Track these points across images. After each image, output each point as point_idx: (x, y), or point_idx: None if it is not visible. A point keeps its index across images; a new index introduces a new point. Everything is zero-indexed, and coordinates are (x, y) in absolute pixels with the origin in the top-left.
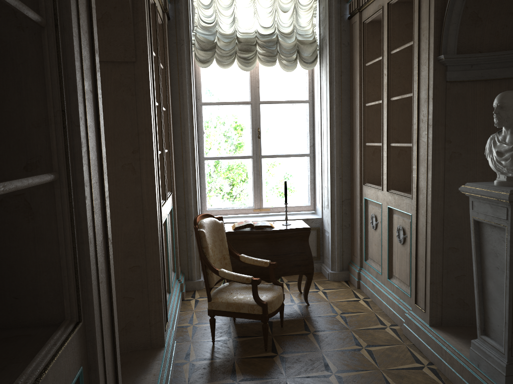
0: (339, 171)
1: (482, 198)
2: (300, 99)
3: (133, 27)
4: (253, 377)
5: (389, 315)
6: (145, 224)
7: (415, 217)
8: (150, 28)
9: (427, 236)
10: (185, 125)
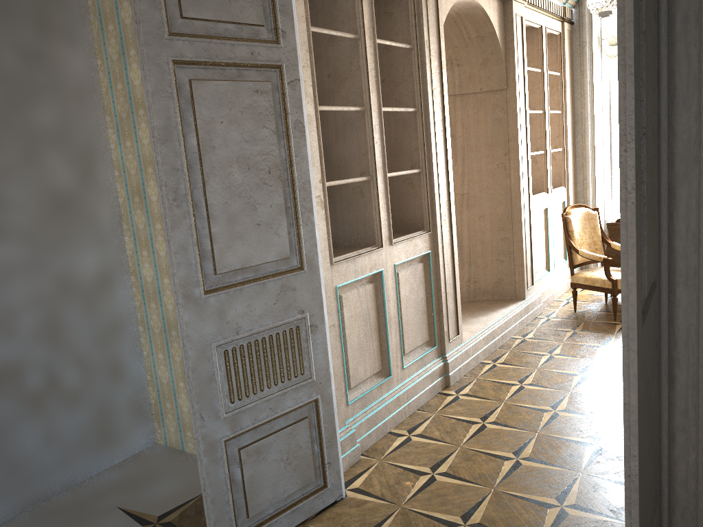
0: None
1: None
2: None
3: (505, 63)
4: (589, 330)
5: None
6: (512, 207)
7: None
8: (523, 58)
9: None
10: (585, 124)
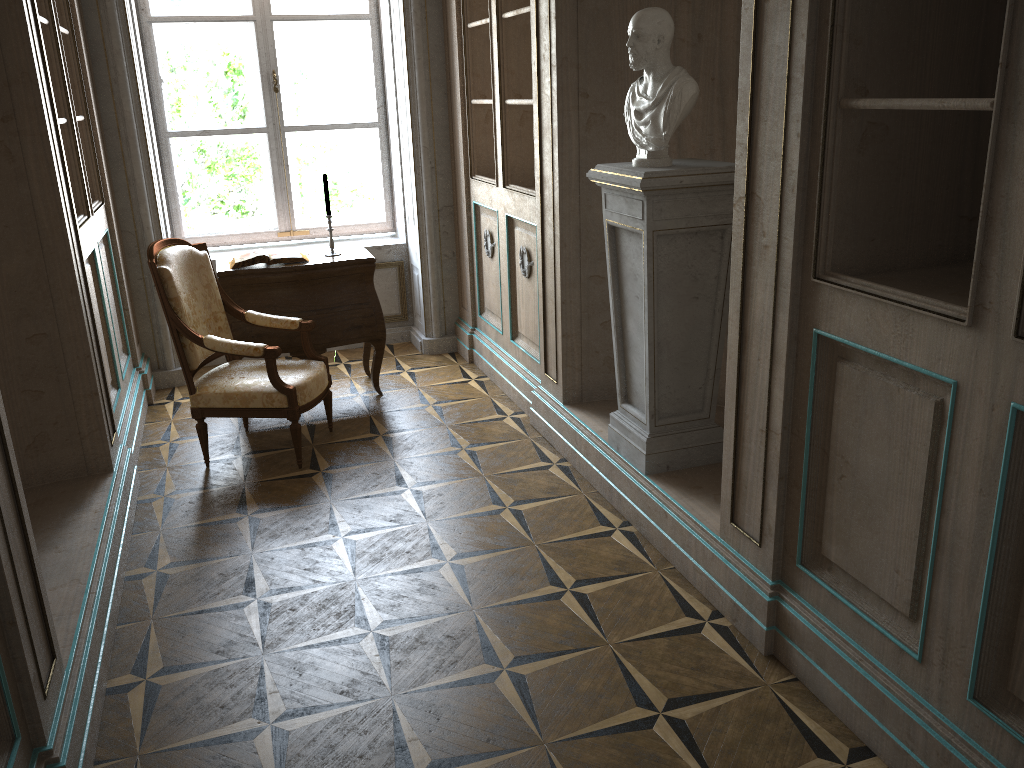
0: (429, 154)
1: (614, 188)
2: (353, 12)
3: None
4: (276, 506)
5: (513, 399)
6: (47, 257)
7: (540, 229)
8: None
9: (556, 259)
10: (117, 66)
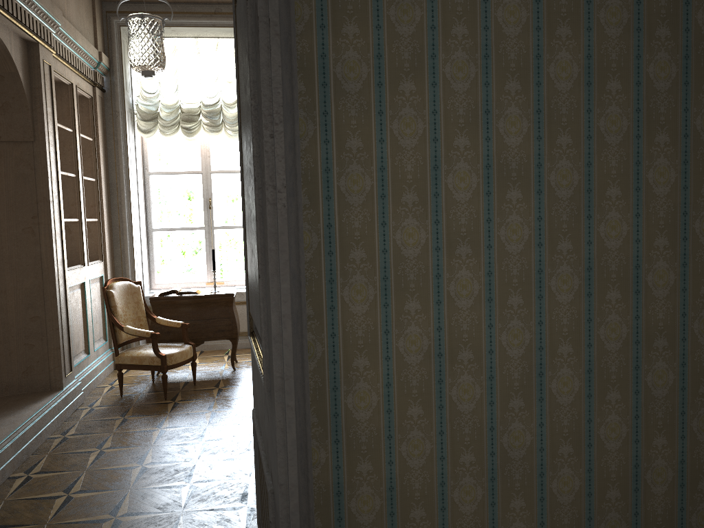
0: None
1: None
2: None
3: (32, 112)
4: (140, 414)
5: None
6: (44, 280)
7: None
8: (53, 111)
9: None
10: (121, 195)
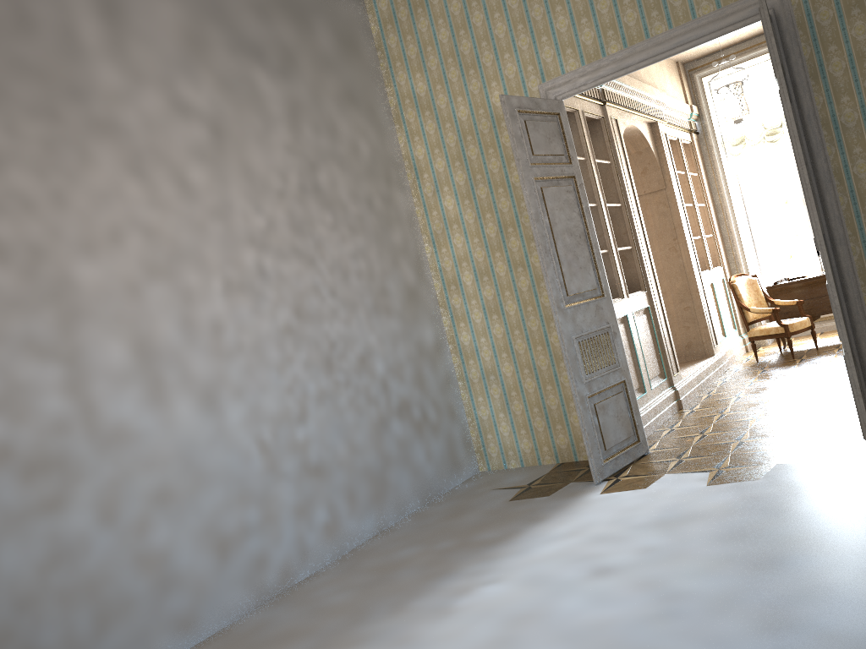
0: None
1: None
2: None
3: (660, 169)
4: (775, 367)
5: None
6: (688, 281)
7: None
8: (672, 164)
9: None
10: (726, 212)
